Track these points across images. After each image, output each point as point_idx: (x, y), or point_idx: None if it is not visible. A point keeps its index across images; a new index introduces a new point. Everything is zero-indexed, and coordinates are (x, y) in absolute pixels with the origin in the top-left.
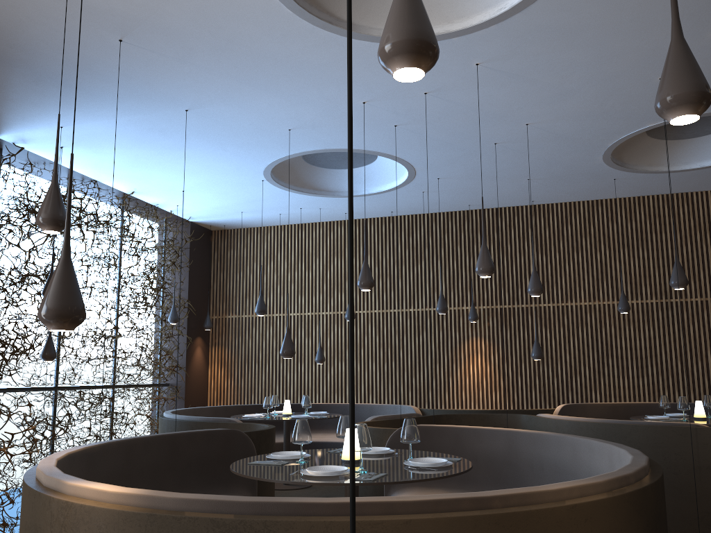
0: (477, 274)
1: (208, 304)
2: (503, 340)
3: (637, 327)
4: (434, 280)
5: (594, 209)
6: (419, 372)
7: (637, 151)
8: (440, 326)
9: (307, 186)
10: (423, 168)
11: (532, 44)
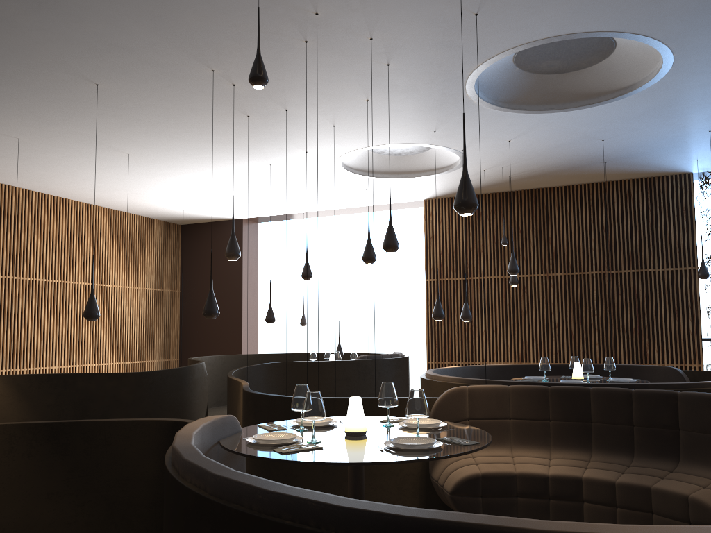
0: None
1: None
2: None
3: None
4: None
5: None
6: None
7: None
8: None
9: None
10: None
11: None
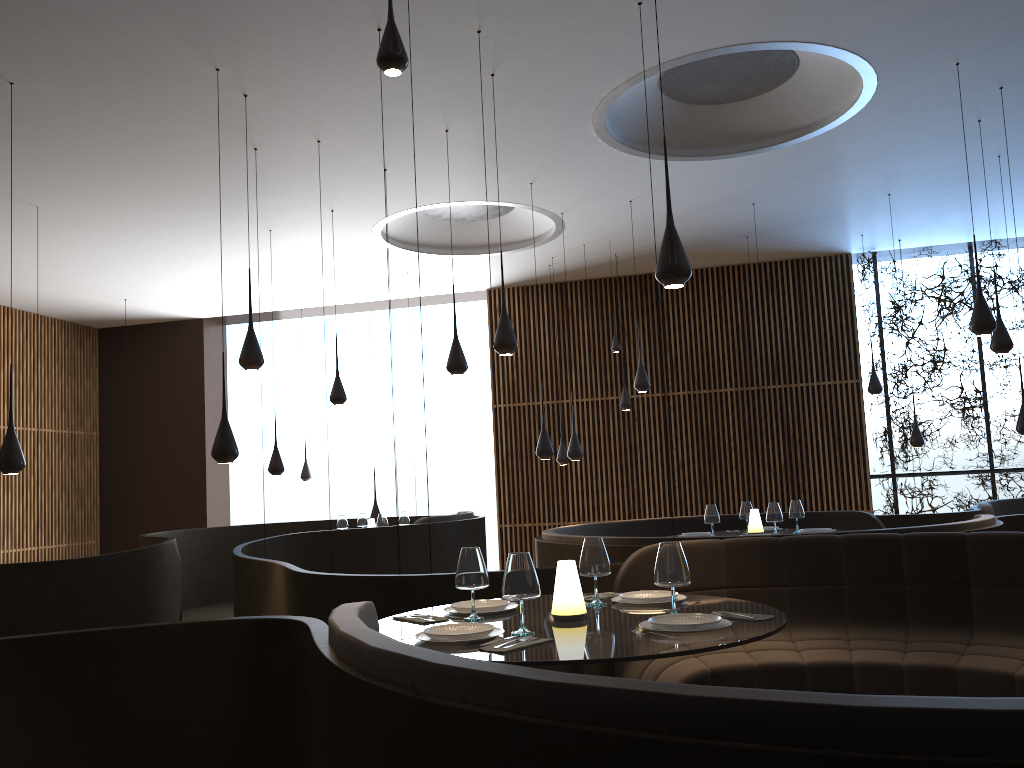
0: None
1: None
2: None
3: None
4: None
5: None
6: None
7: None
8: None
9: None
10: None
11: (942, 35)
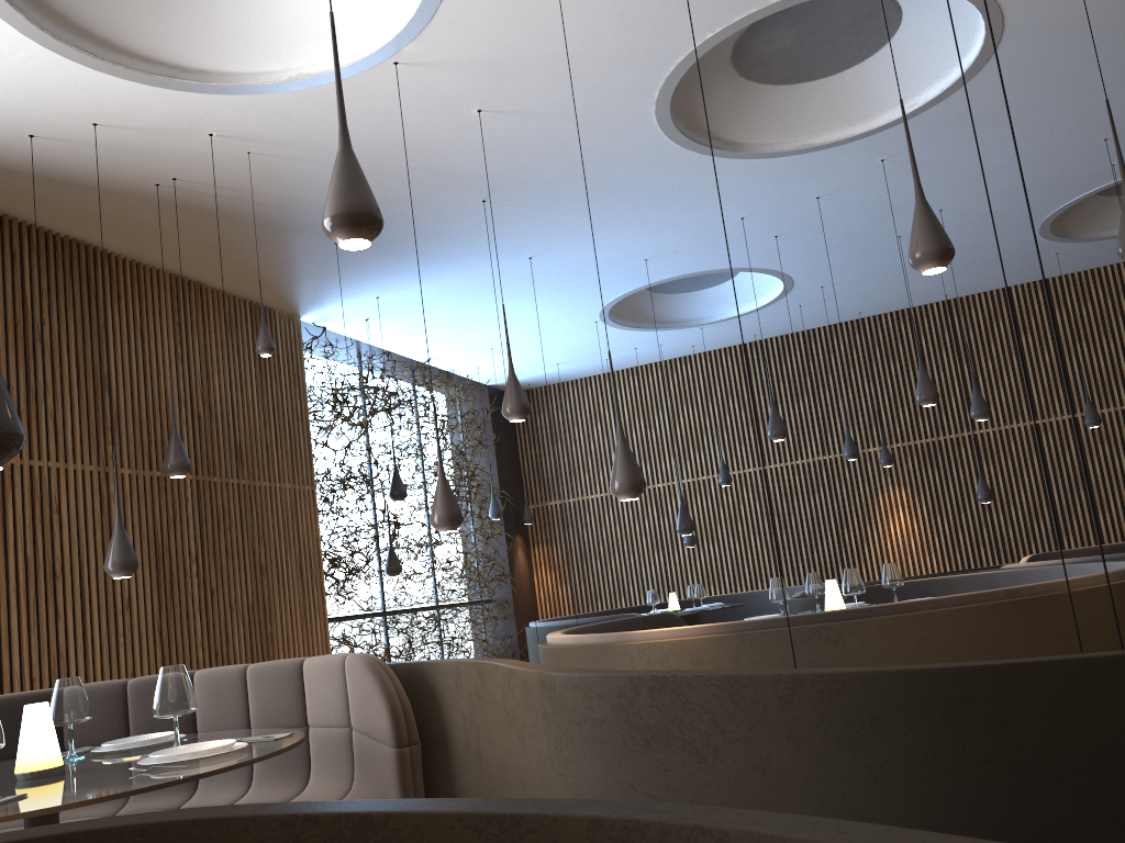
0: (882, 402)
1: (523, 490)
2: (930, 485)
3: (1114, 444)
4: (824, 418)
5: (1032, 294)
6: (821, 542)
7: (1084, 215)
8: (841, 478)
9: (648, 319)
10: (804, 278)
11: (948, 132)
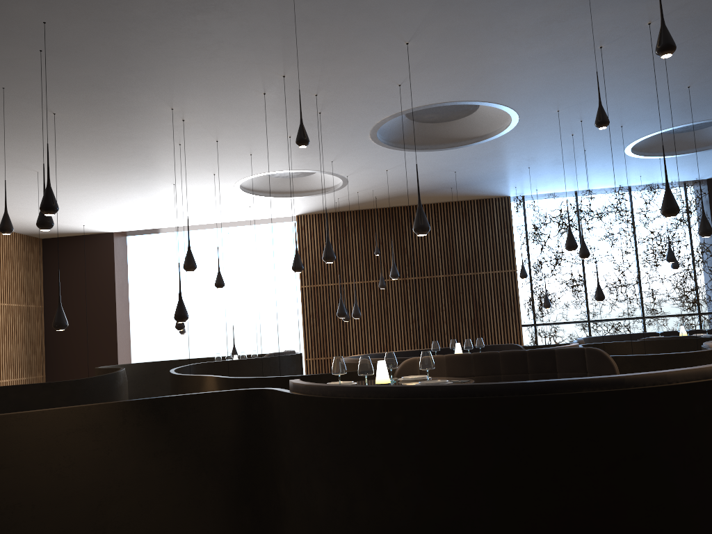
0: None
1: None
2: None
3: None
4: None
5: None
6: None
7: None
8: None
9: (710, 143)
10: None
11: (549, 99)
